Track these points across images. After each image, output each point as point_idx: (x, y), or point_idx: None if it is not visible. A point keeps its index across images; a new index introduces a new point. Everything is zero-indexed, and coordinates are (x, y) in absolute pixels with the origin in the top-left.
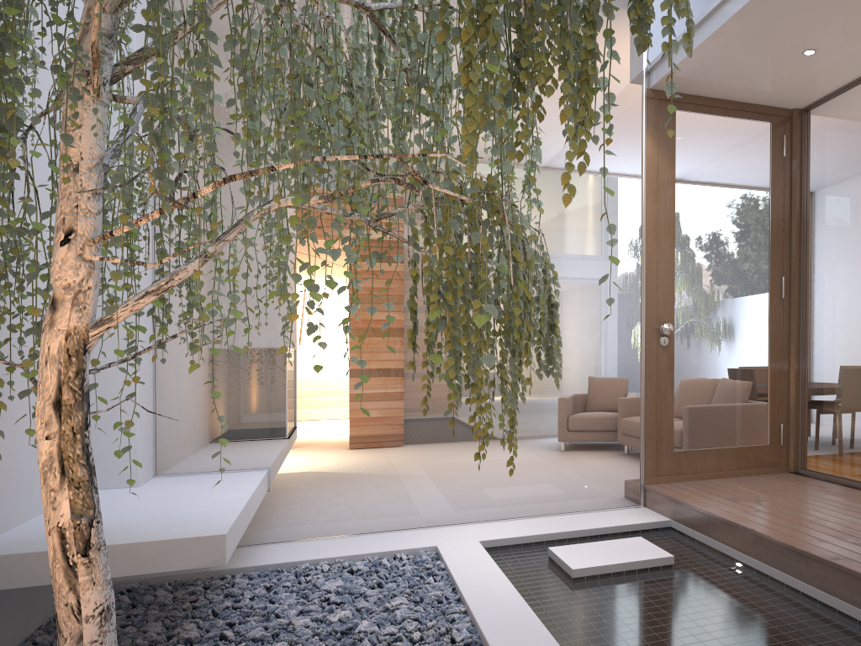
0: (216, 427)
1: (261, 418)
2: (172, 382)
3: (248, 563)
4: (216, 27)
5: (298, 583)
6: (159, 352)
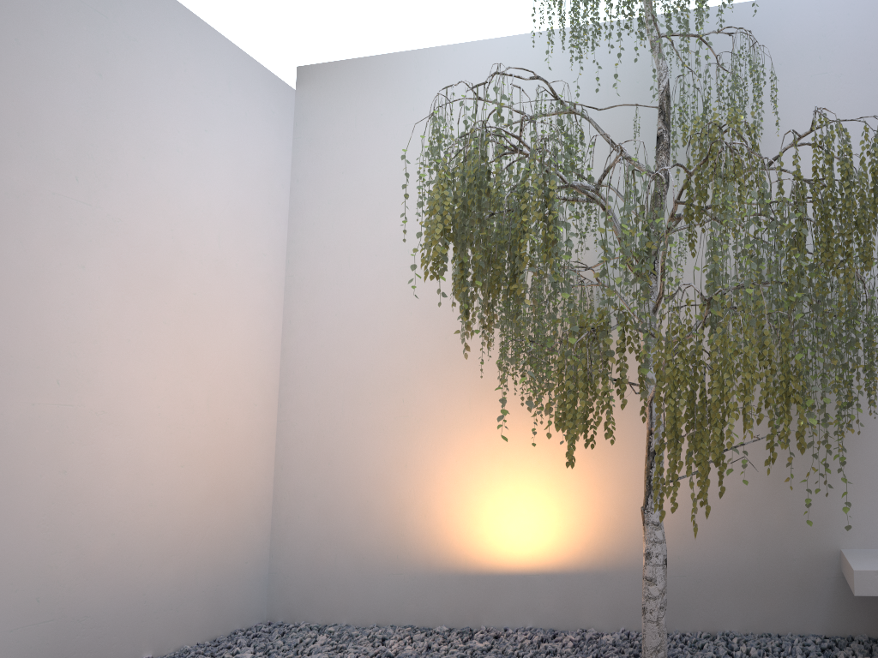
0: None
1: None
2: None
3: None
4: None
5: None
6: None
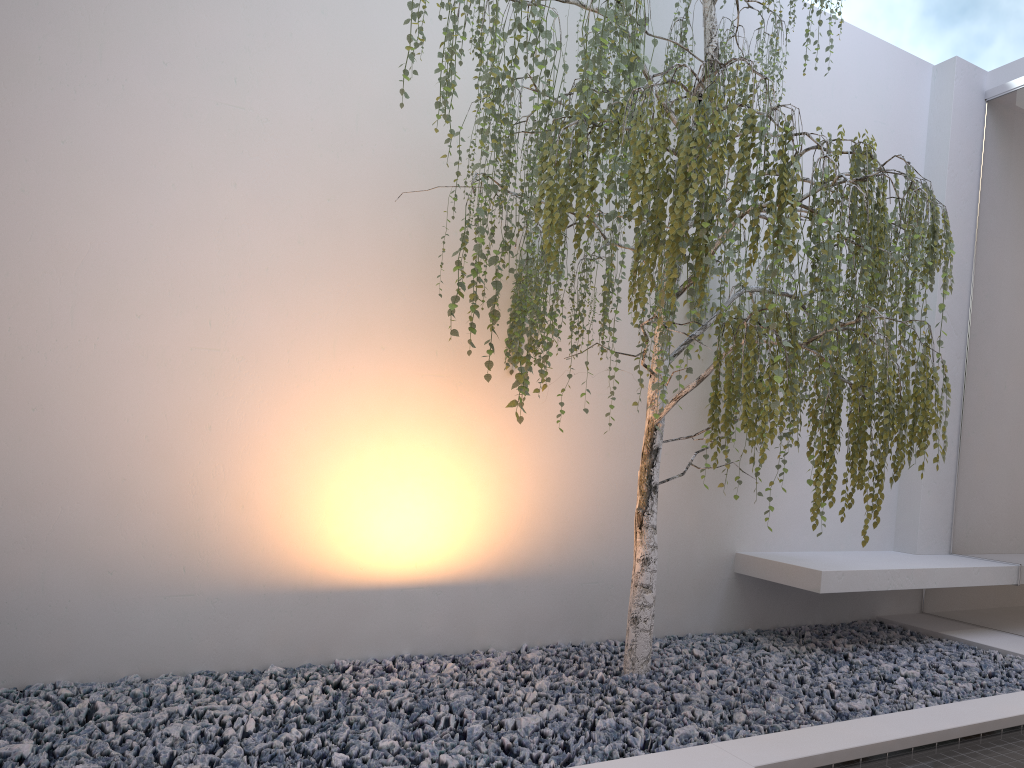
0: (988, 520)
1: (1018, 517)
2: (965, 479)
3: (964, 637)
4: (1015, 181)
5: (960, 657)
6: (960, 453)
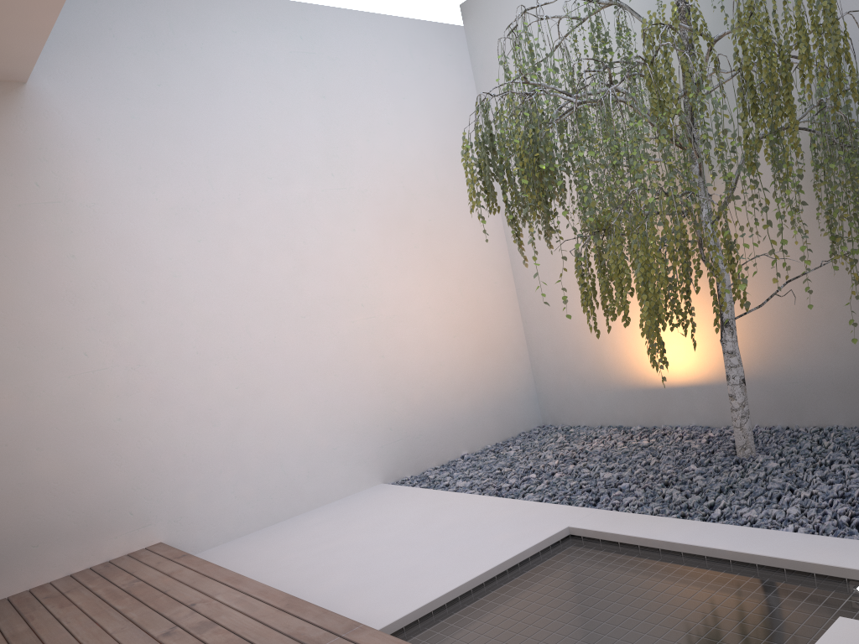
0: None
1: None
2: None
3: None
4: None
5: None
6: None
